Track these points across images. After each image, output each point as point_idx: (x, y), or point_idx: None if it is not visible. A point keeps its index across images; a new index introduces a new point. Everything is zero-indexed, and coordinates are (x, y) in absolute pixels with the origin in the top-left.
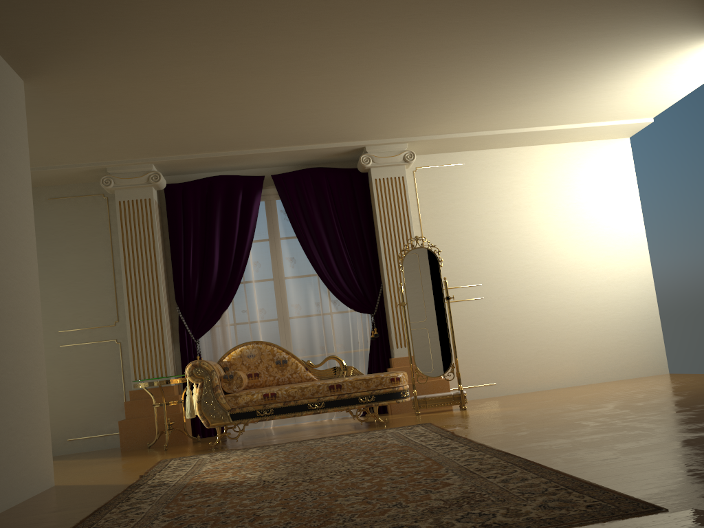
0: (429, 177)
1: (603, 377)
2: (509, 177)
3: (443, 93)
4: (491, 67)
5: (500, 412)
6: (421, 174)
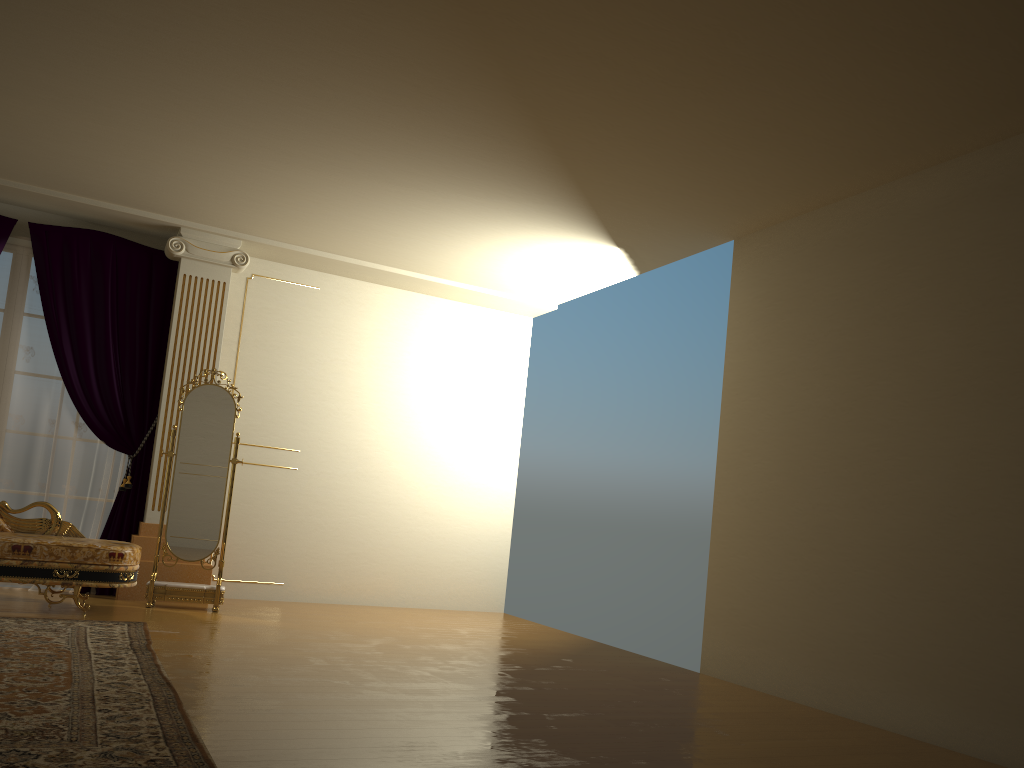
0: (267, 291)
1: (424, 602)
2: (374, 323)
3: (286, 200)
4: (346, 191)
5: (249, 624)
6: (257, 285)
